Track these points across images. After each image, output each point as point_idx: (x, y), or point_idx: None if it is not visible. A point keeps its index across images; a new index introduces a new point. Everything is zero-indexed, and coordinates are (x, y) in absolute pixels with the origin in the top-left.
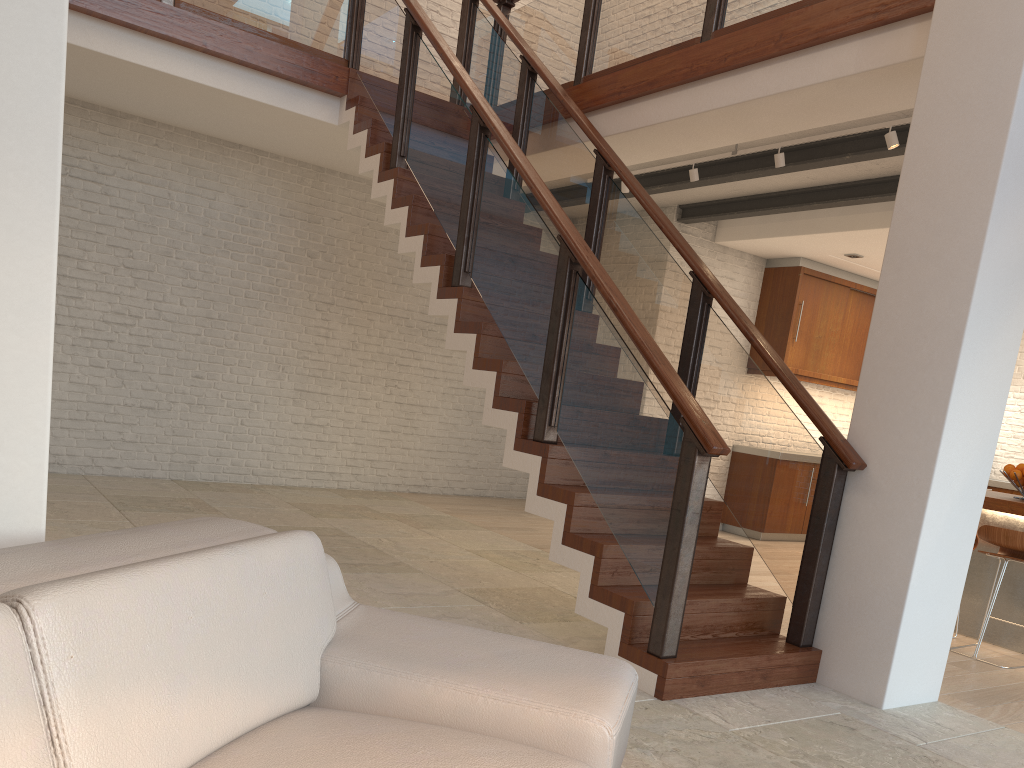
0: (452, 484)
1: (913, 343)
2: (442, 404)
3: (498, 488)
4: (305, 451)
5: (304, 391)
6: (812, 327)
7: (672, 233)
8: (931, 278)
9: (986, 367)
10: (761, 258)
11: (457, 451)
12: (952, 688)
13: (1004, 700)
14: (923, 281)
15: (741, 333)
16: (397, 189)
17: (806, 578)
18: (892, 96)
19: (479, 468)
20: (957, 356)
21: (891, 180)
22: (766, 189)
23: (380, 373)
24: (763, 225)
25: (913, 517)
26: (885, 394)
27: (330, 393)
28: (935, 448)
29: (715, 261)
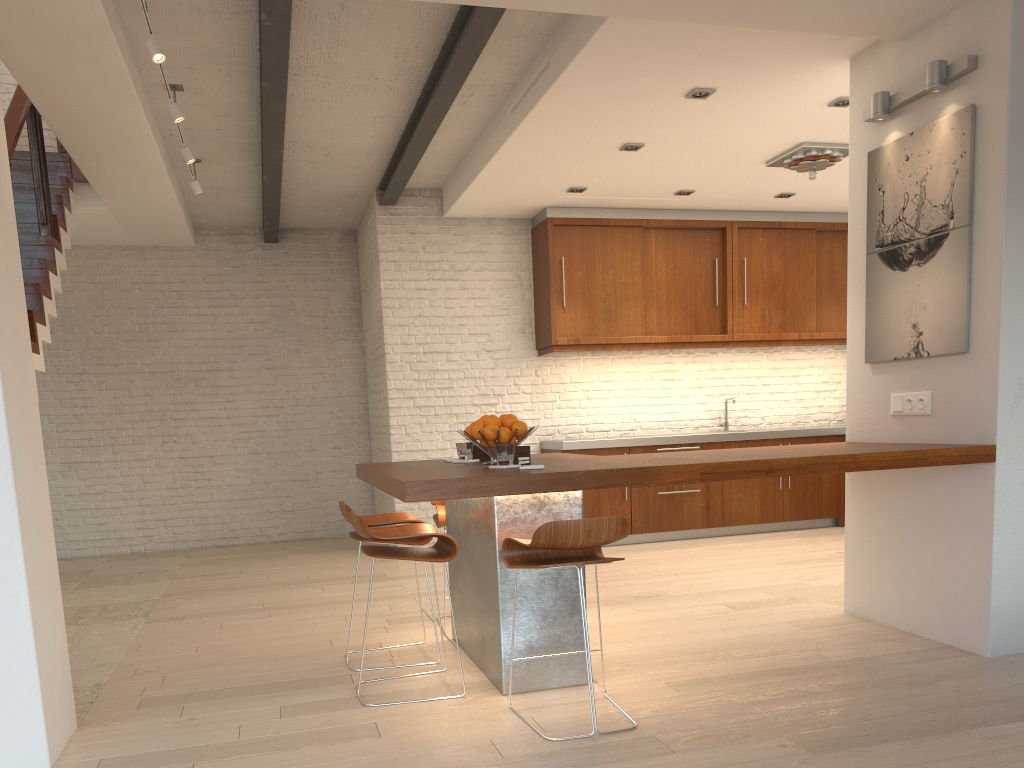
0: (267, 531)
1: None
2: (235, 451)
3: (326, 528)
4: (86, 521)
5: (72, 463)
6: (591, 285)
7: None
8: None
9: None
10: (522, 219)
11: (265, 496)
12: (149, 747)
13: (179, 761)
14: None
15: (515, 310)
16: None
17: None
18: (48, 0)
19: (297, 510)
20: None
21: (428, 91)
22: (385, 144)
23: (154, 431)
24: (457, 183)
25: None
26: None
27: (101, 460)
28: None
29: (451, 237)
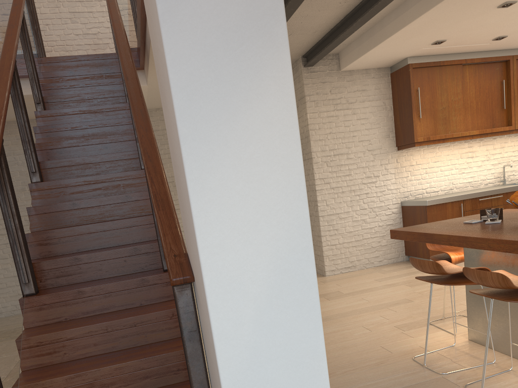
0: None
1: (174, 148)
2: None
3: None
4: None
5: None
6: (434, 103)
7: (130, 98)
8: (162, 74)
9: (241, 151)
10: (385, 68)
11: None
12: None
13: None
14: (162, 80)
15: (383, 124)
16: (36, 125)
17: (190, 386)
18: None
19: None
20: (181, 153)
21: None
22: (330, 23)
23: None
24: (359, 47)
25: (210, 332)
26: (182, 204)
27: None
28: (199, 258)
29: (345, 83)
